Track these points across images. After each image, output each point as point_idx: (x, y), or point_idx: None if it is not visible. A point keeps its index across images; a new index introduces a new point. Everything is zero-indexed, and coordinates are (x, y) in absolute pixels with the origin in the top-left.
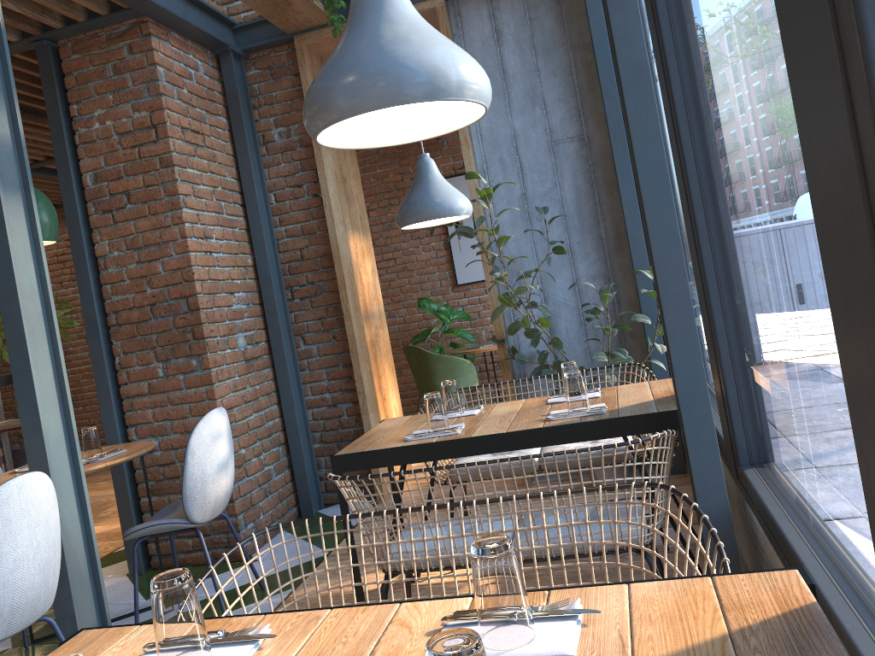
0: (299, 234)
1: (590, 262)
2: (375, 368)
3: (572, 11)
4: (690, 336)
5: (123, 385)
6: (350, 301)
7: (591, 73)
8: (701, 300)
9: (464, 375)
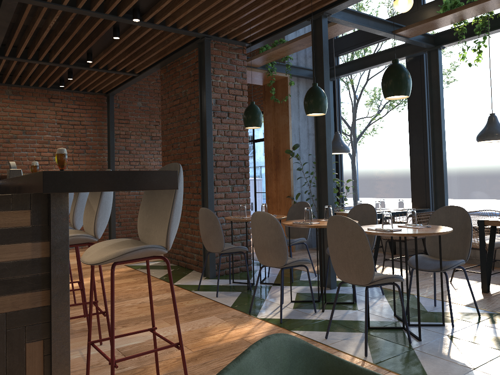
0: None
1: (313, 176)
2: None
3: None
4: (447, 190)
5: (214, 193)
6: None
7: None
8: (418, 186)
9: None
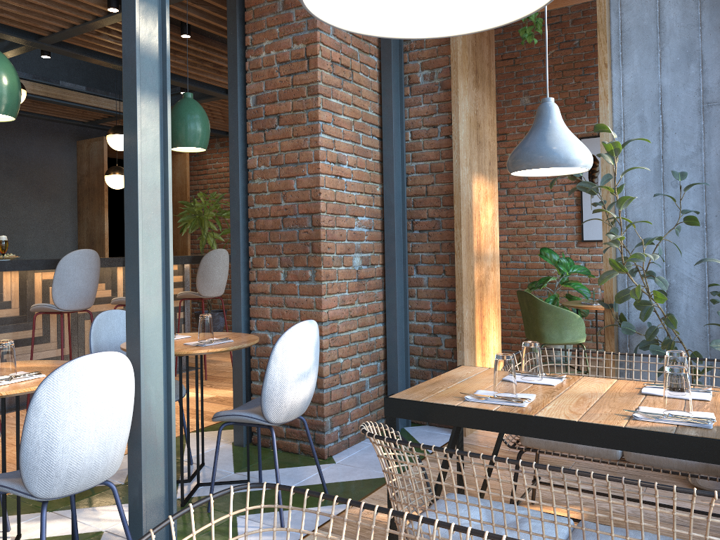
0: (427, 171)
1: None
2: (479, 307)
3: None
4: None
5: (252, 282)
6: (463, 241)
7: None
8: None
9: (571, 328)
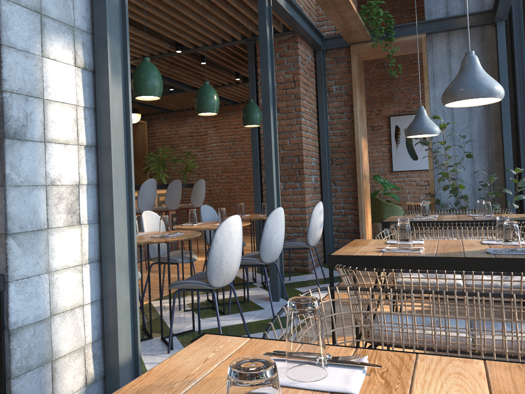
0: (339, 135)
1: (481, 164)
2: (365, 201)
3: (488, 45)
4: None
5: (264, 190)
6: (360, 168)
7: (494, 75)
8: None
9: (398, 214)
